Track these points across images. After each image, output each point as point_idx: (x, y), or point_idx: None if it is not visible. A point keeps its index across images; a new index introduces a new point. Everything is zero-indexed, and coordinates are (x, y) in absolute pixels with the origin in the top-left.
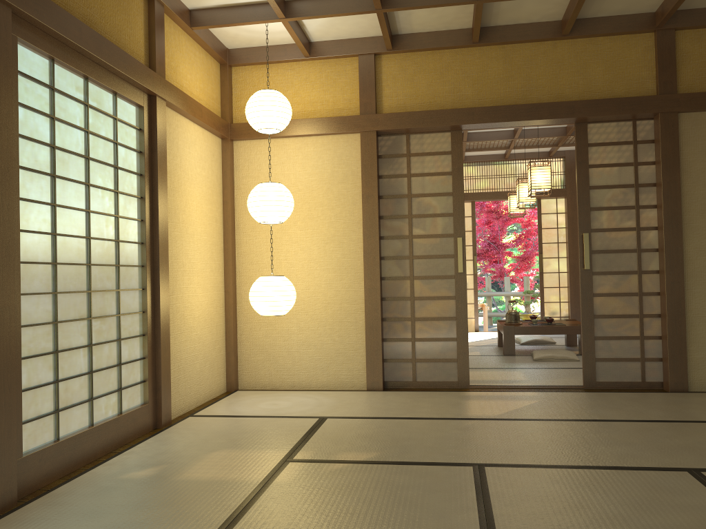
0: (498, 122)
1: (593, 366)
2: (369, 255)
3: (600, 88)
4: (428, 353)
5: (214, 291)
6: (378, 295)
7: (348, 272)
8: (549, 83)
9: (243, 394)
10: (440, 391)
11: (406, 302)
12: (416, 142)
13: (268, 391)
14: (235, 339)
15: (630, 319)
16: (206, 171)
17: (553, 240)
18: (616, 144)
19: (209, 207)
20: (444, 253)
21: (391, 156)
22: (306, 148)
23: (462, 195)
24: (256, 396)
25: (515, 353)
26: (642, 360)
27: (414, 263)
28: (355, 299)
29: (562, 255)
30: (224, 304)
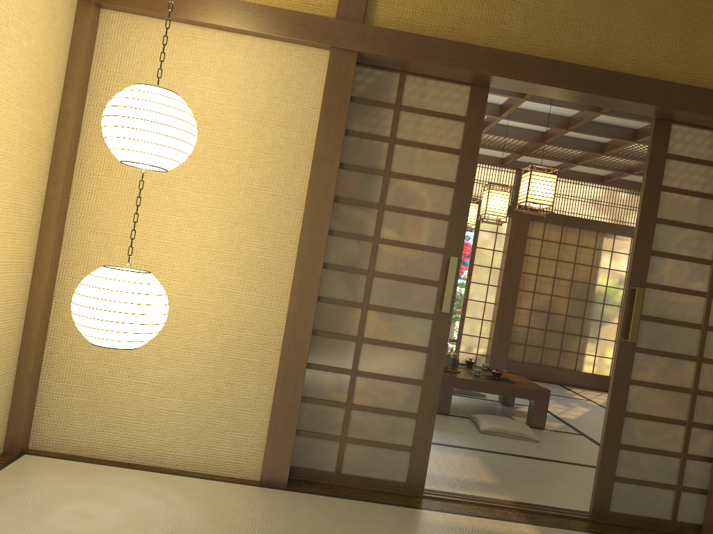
0: (554, 88)
1: (610, 487)
2: (307, 258)
3: (707, 73)
4: (368, 431)
5: (9, 272)
6: (308, 328)
7: (265, 279)
8: (637, 46)
9: (32, 468)
10: (383, 503)
11: (349, 343)
12: (413, 89)
13: (83, 464)
14: (38, 360)
15: (673, 427)
16: (32, 40)
17: (486, 264)
18: (704, 164)
19: (26, 112)
20: (424, 277)
21: (371, 102)
22: (231, 53)
23: (469, 190)
24: (56, 479)
25: (449, 412)
26: (678, 489)
27: (373, 283)
28: (268, 327)
29: (492, 282)
30: (27, 296)
